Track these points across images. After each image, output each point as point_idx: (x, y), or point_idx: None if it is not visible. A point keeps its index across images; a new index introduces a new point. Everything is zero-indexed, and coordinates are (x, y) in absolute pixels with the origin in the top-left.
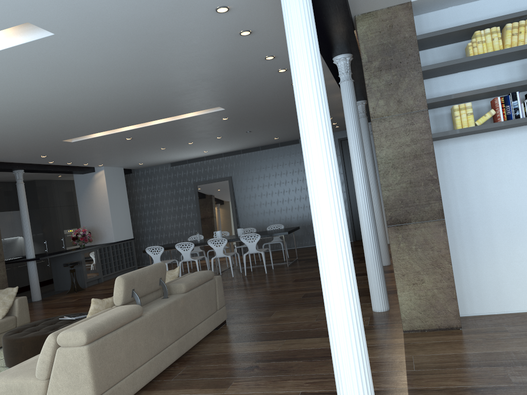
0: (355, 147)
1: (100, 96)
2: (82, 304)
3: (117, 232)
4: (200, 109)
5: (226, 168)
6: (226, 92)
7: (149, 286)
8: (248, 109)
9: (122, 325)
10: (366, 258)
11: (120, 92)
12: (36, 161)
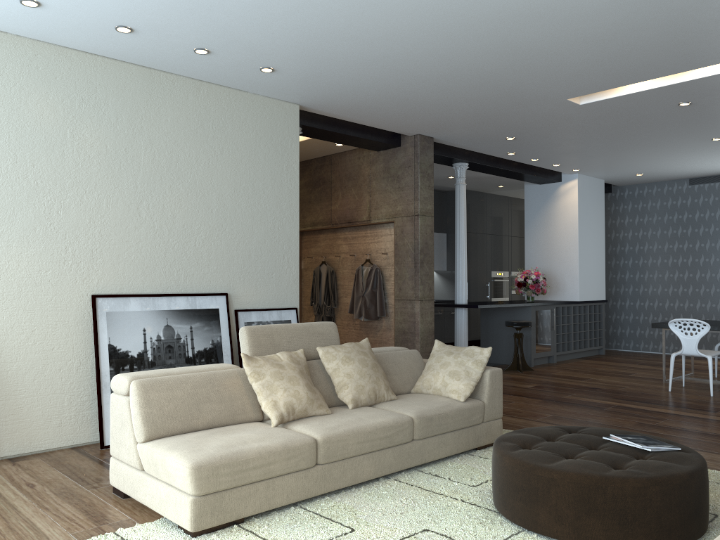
0: None
1: None
2: (551, 397)
3: (584, 285)
4: None
5: None
6: None
7: None
8: None
9: None
10: None
11: None
12: (491, 149)
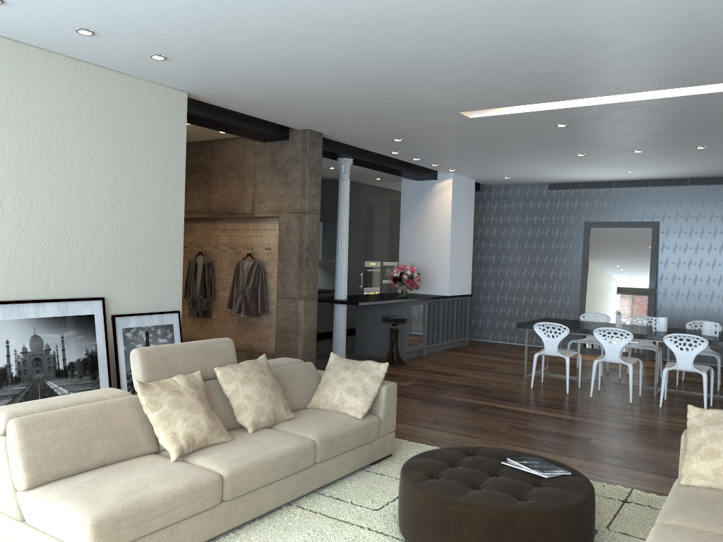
0: None
1: (669, 3)
2: (429, 397)
3: (453, 280)
4: None
5: (652, 207)
6: None
7: None
8: None
9: None
10: None
11: None
12: (377, 148)
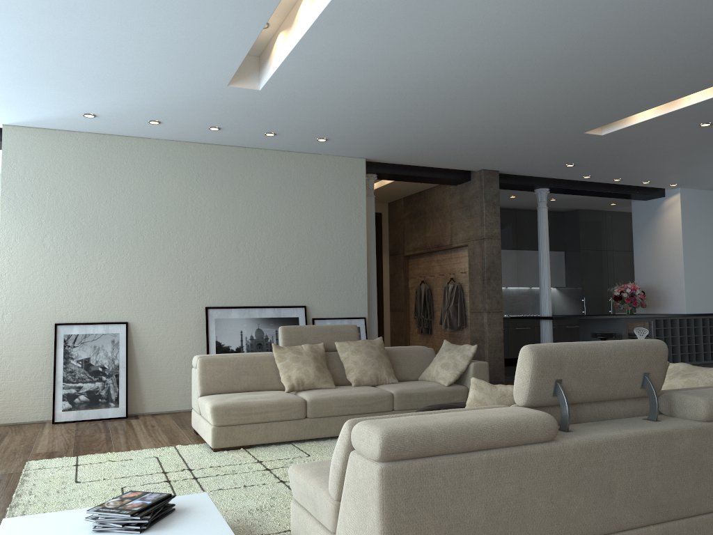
0: None
1: (606, 21)
2: None
3: (693, 298)
4: None
5: None
6: None
7: (608, 383)
8: None
9: (491, 448)
10: None
11: (641, 2)
12: (563, 175)
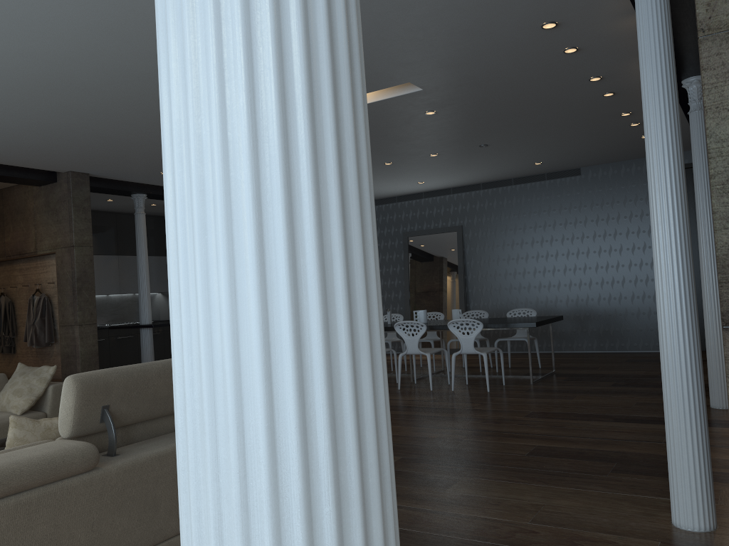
0: (660, 136)
1: None
2: None
3: None
4: (376, 86)
5: (455, 213)
6: (410, 45)
7: (160, 401)
8: (468, 93)
9: (21, 491)
10: (666, 400)
11: None
12: (160, 182)
